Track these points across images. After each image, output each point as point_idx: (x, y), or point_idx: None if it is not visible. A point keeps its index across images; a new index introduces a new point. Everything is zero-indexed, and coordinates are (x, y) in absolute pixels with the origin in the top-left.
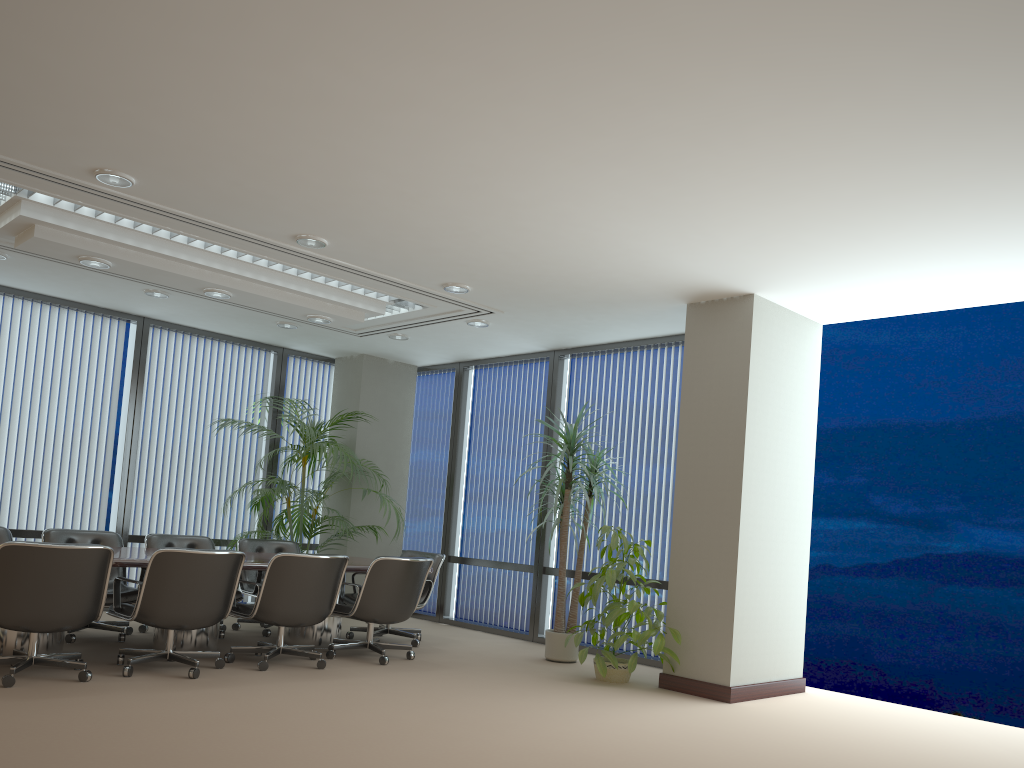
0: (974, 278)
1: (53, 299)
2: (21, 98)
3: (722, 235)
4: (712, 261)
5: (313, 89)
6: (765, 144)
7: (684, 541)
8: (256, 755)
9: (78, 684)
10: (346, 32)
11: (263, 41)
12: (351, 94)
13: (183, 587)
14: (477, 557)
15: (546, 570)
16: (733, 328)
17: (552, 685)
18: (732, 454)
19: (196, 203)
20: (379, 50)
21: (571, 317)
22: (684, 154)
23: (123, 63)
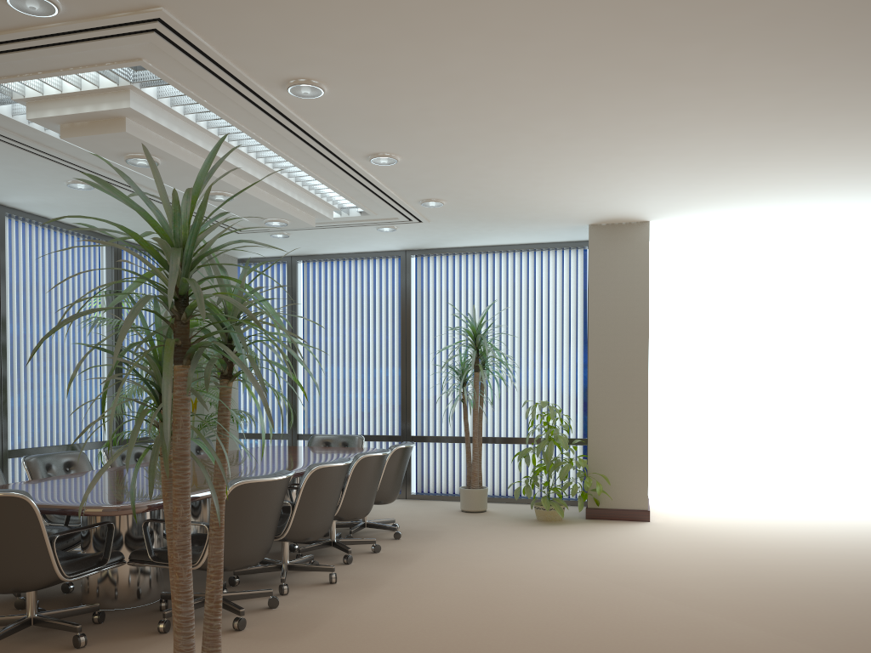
0: (794, 221)
1: None
2: (377, 13)
3: (712, 186)
4: (669, 200)
5: (663, 60)
6: (856, 140)
7: (600, 408)
8: (603, 629)
9: (280, 611)
10: (777, 33)
11: (707, 24)
12: (683, 69)
13: (326, 499)
14: (326, 433)
15: (414, 438)
16: (633, 246)
17: (537, 531)
18: (638, 341)
19: (340, 118)
20: (771, 48)
21: (478, 228)
22: (801, 139)
23: (555, 11)
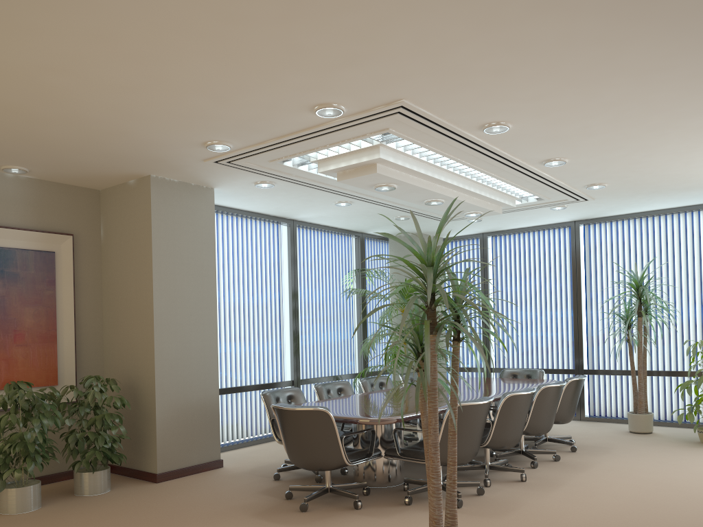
0: None
1: (246, 212)
2: (547, 76)
3: None
4: None
5: None
6: None
7: None
8: None
9: (485, 497)
10: None
11: None
12: None
13: (517, 418)
14: (513, 367)
15: (586, 371)
16: None
17: (700, 451)
18: None
19: (521, 141)
20: None
21: (637, 199)
22: None
23: (690, 50)
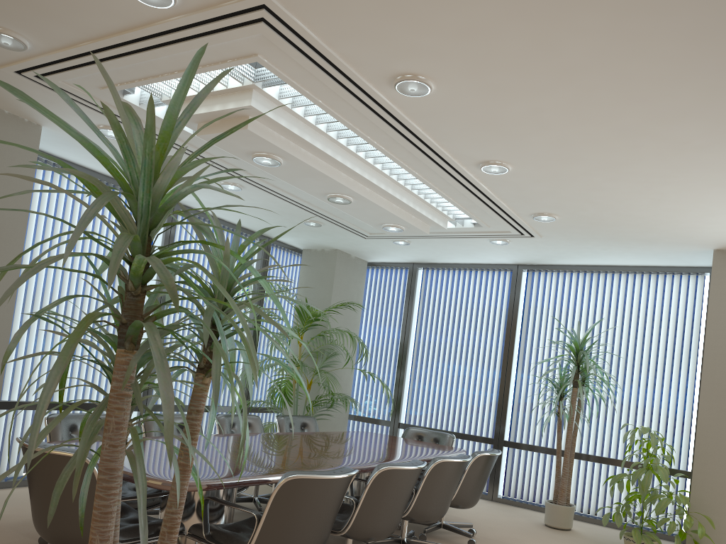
0: None
1: (106, 177)
2: None
3: None
4: None
5: None
6: None
7: (710, 443)
8: None
9: None
10: None
11: None
12: None
13: (392, 502)
14: (425, 425)
15: (506, 443)
16: None
17: None
18: None
19: (449, 121)
20: None
21: (591, 246)
22: None
23: None
